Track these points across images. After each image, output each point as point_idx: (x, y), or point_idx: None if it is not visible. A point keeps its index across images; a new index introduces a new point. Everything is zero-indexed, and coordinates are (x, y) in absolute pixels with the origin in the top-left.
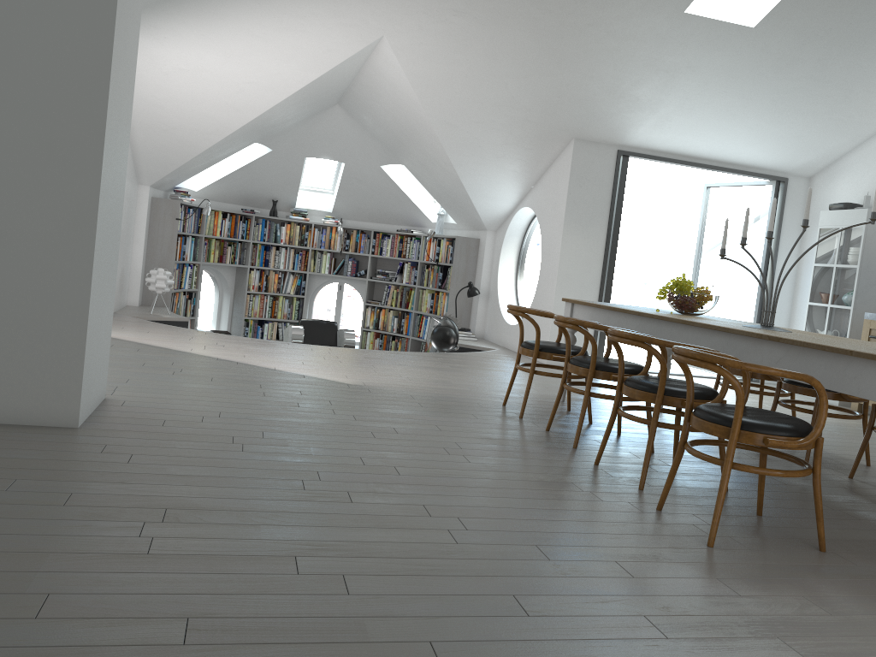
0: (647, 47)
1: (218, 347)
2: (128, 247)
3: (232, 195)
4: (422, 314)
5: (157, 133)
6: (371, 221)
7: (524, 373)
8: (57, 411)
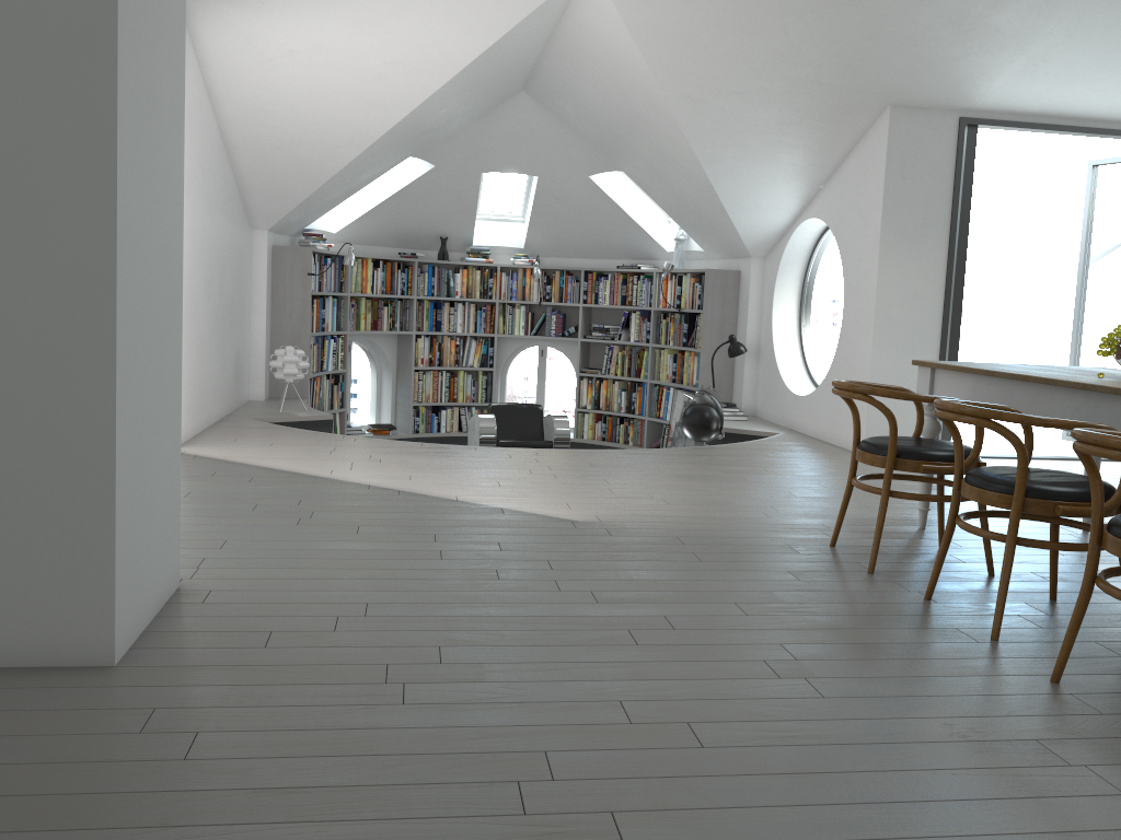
0: None
1: (371, 464)
2: (244, 319)
3: (384, 235)
4: (660, 384)
5: (269, 153)
6: (580, 256)
7: (838, 475)
8: (76, 640)
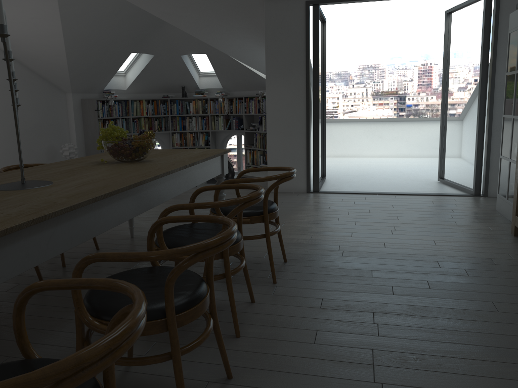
0: None
1: None
2: (59, 132)
3: (154, 88)
4: None
5: (35, 62)
6: (247, 90)
7: None
8: None
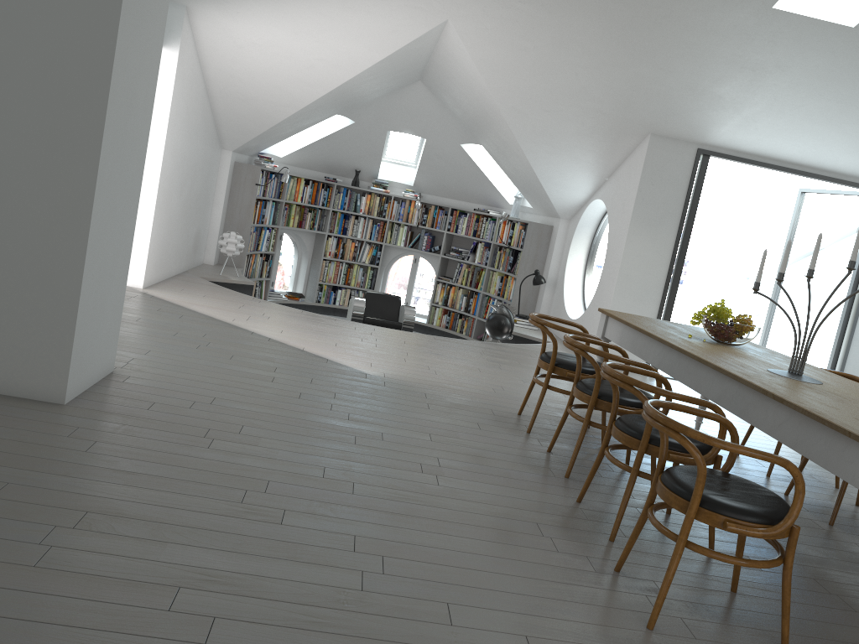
0: (730, 43)
1: (261, 319)
2: (207, 209)
3: (316, 163)
4: (490, 295)
5: (236, 103)
6: (451, 197)
7: None
8: (46, 387)
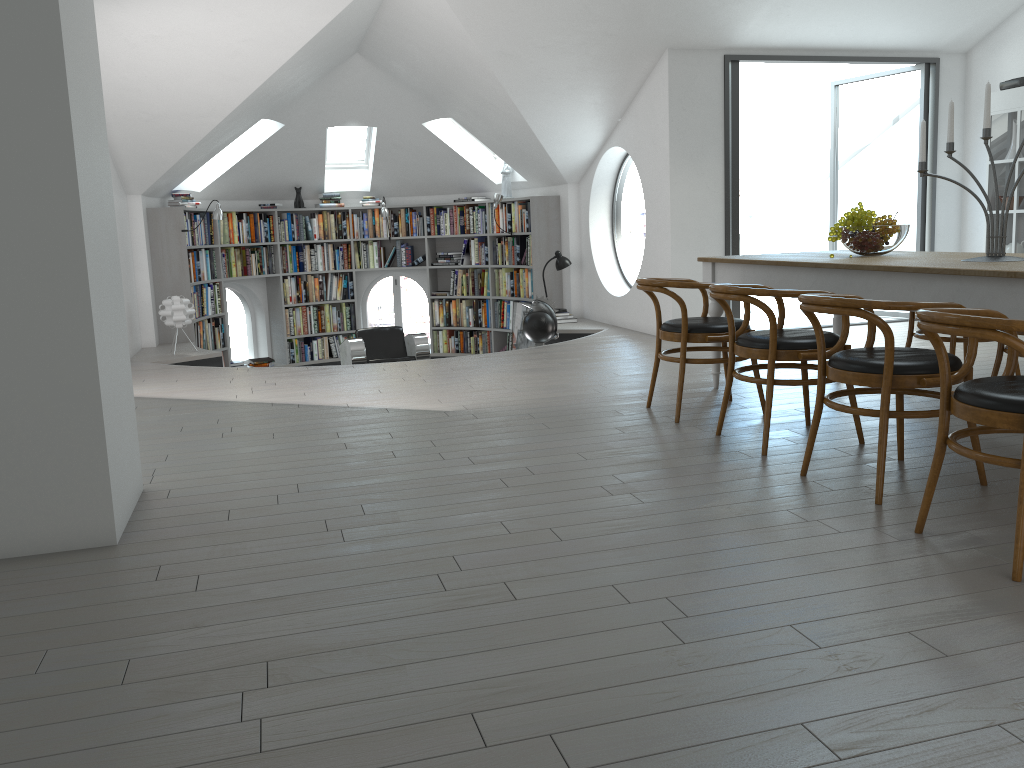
0: None
1: (269, 387)
2: (130, 276)
3: (244, 189)
4: (501, 299)
5: (139, 126)
6: (420, 194)
7: (652, 356)
8: (85, 528)
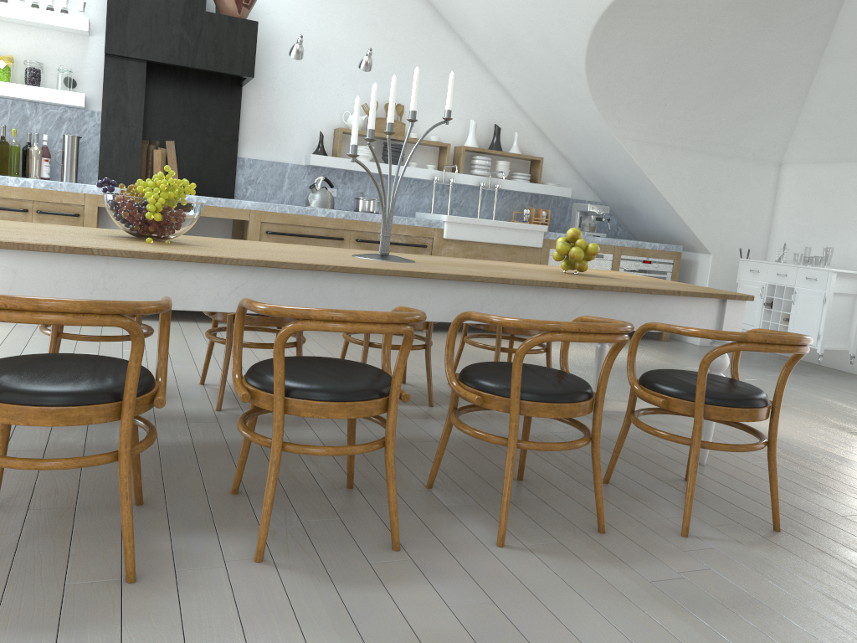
0: None
1: None
2: None
3: None
4: None
5: None
6: None
7: None
8: None
